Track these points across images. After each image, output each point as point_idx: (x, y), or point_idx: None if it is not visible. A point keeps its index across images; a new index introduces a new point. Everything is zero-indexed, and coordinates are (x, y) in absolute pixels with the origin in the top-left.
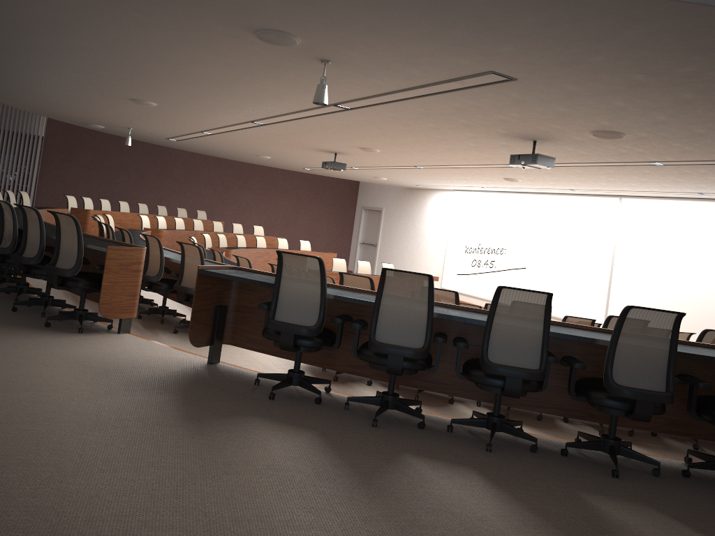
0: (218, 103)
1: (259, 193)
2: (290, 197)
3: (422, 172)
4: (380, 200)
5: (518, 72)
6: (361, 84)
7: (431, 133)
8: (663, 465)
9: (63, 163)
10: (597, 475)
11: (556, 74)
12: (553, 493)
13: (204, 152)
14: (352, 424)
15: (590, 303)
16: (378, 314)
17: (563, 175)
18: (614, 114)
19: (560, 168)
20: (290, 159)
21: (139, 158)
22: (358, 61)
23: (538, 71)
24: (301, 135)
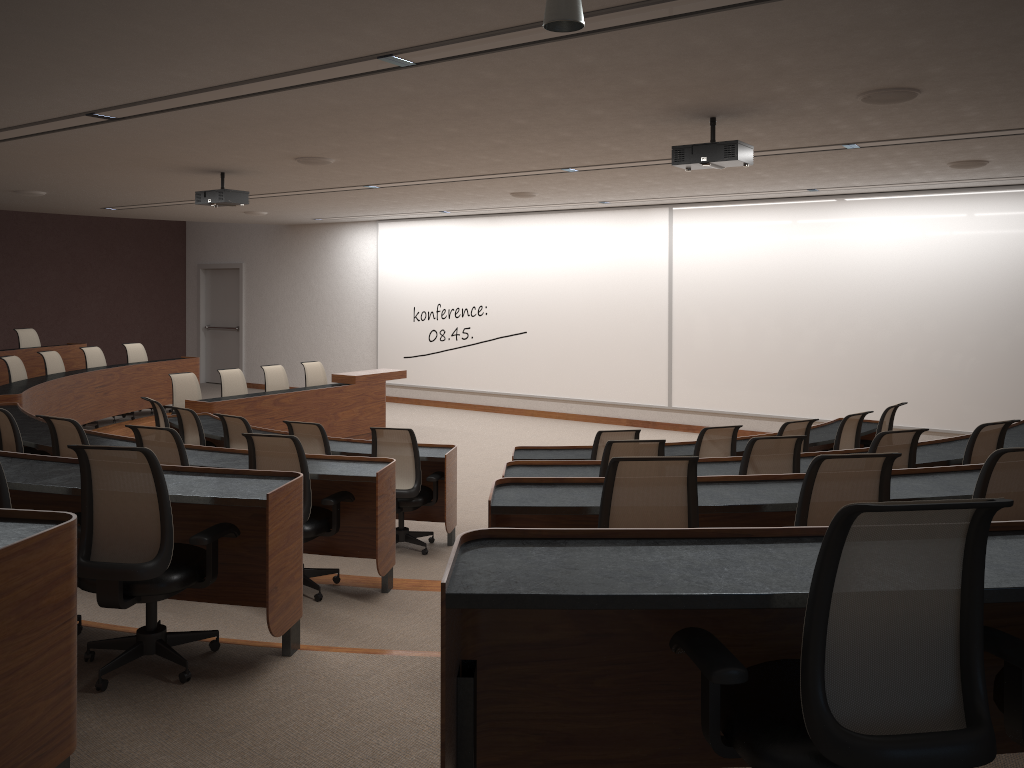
0: (40, 67)
1: None
2: (61, 264)
3: (363, 196)
4: (233, 251)
5: None
6: None
7: (515, 115)
8: None
9: None
10: None
11: None
12: None
13: None
14: None
15: (642, 372)
16: None
17: (635, 179)
18: (995, 50)
19: (655, 167)
20: (93, 193)
21: None
22: None
23: None
24: (189, 138)
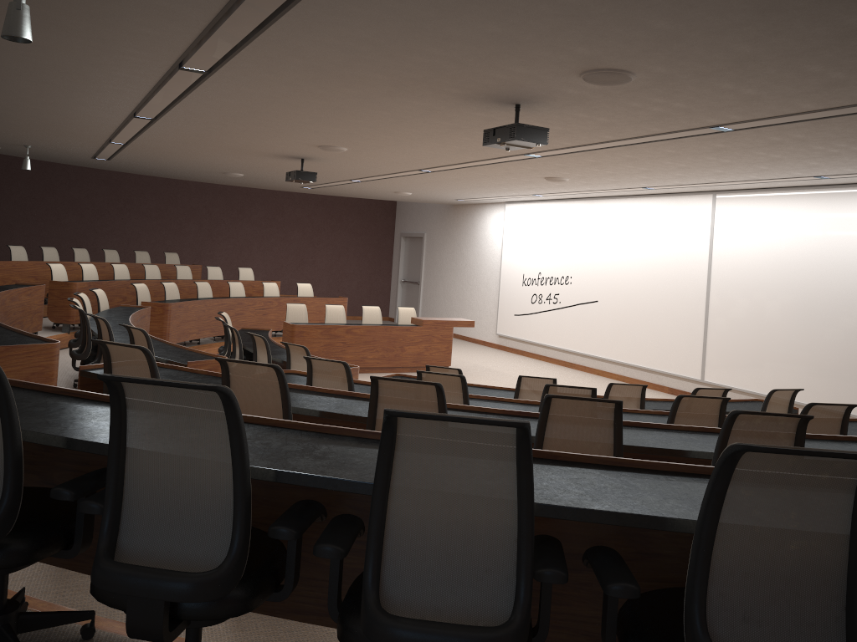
0: (43, 86)
1: (261, 225)
2: (303, 227)
3: (440, 179)
4: (421, 224)
5: None
6: (149, 14)
7: (369, 108)
8: None
9: None
10: None
11: None
12: None
13: (164, 175)
14: None
15: (682, 346)
16: None
17: (613, 165)
18: (580, 28)
19: (599, 153)
20: (269, 175)
21: (93, 190)
22: None
23: None
24: (222, 132)
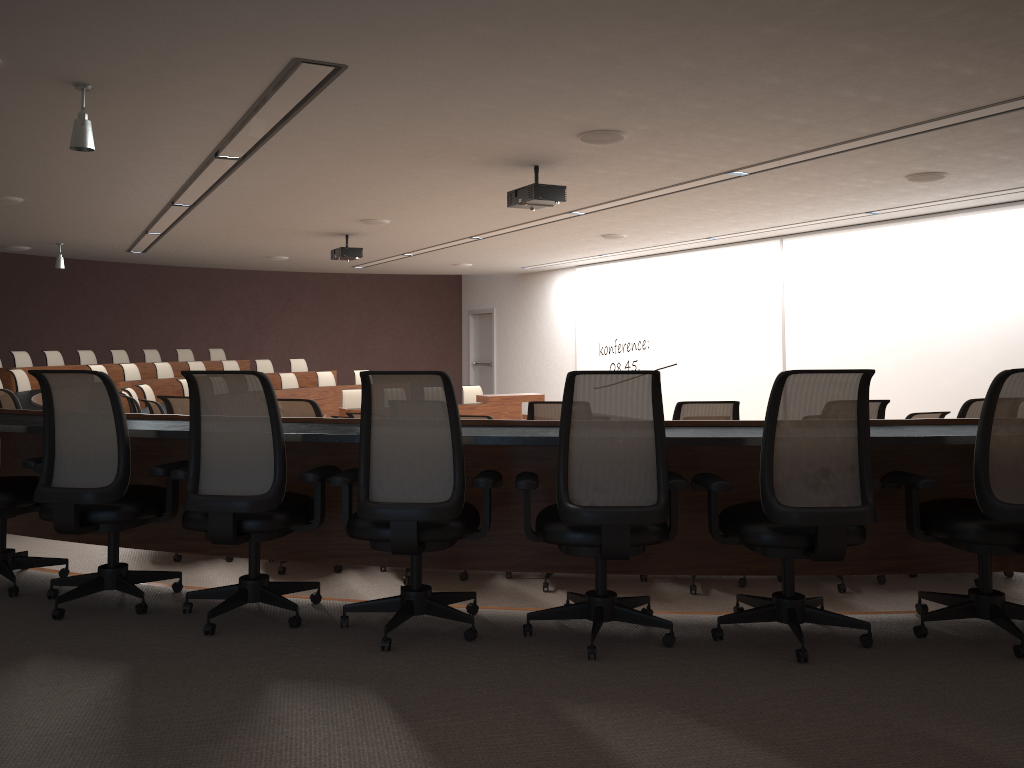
0: (86, 182)
1: (313, 313)
2: (359, 312)
3: (495, 246)
4: (489, 298)
5: (328, 52)
6: (187, 115)
7: (399, 179)
8: (514, 622)
9: (17, 309)
10: (356, 651)
11: (377, 46)
12: (220, 687)
13: (203, 264)
14: (22, 620)
15: (763, 402)
16: (55, 444)
17: (661, 216)
18: (556, 101)
19: (640, 205)
20: (315, 255)
21: (127, 288)
22: (118, 76)
23: (349, 46)
24: (261, 213)
